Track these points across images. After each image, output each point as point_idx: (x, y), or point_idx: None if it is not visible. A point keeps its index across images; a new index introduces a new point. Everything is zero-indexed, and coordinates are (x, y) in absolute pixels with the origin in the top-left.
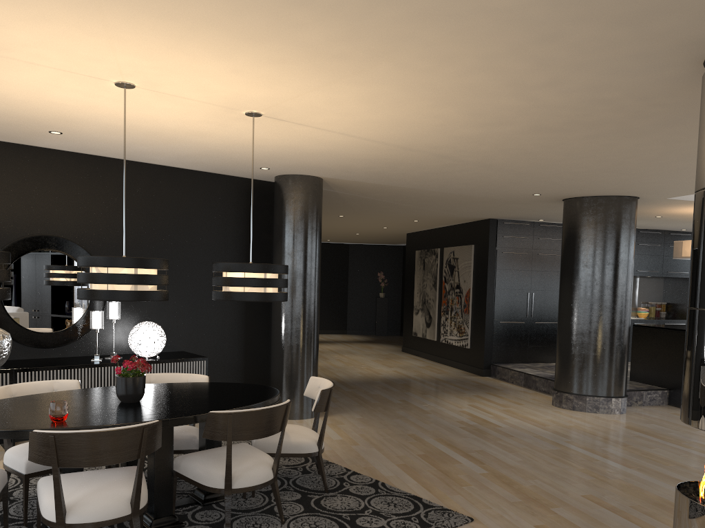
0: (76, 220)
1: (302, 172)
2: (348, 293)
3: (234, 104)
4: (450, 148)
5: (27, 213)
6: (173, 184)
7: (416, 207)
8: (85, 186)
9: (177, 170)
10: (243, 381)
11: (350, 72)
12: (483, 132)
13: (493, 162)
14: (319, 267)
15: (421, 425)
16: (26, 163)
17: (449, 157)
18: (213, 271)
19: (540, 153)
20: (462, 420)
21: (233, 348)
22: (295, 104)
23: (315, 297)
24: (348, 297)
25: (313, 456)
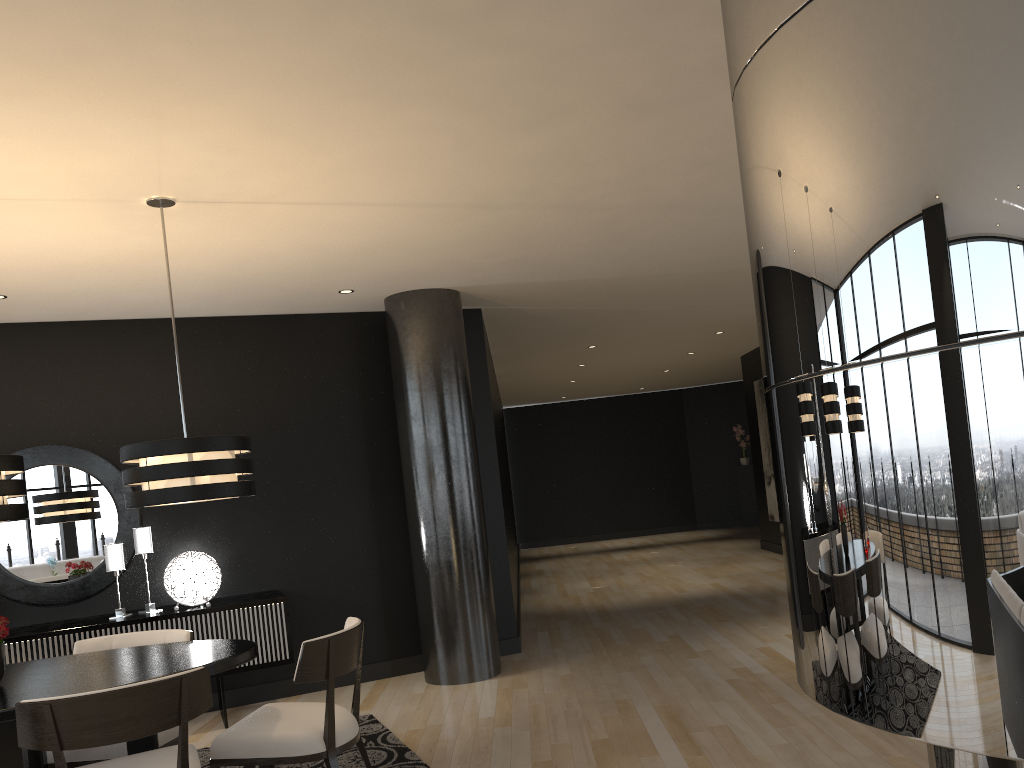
0: (85, 416)
1: (409, 286)
2: (690, 465)
3: (106, 191)
4: (551, 187)
5: (14, 417)
6: (230, 341)
7: (680, 309)
8: (94, 366)
9: (235, 319)
10: (384, 628)
11: (145, 82)
12: (553, 140)
13: (669, 197)
14: (467, 432)
15: (658, 680)
16: (5, 348)
17: (578, 205)
18: (124, 462)
19: (724, 158)
20: (745, 666)
21: (361, 576)
22: (181, 167)
23: (465, 480)
24: (691, 471)
25: (406, 753)
